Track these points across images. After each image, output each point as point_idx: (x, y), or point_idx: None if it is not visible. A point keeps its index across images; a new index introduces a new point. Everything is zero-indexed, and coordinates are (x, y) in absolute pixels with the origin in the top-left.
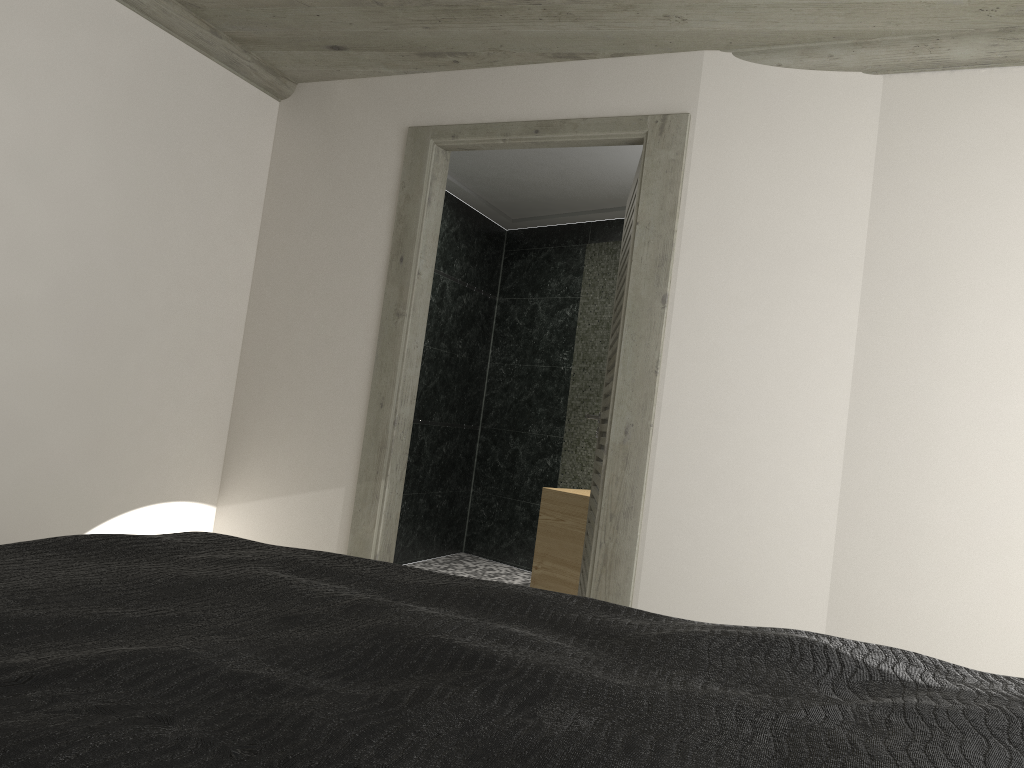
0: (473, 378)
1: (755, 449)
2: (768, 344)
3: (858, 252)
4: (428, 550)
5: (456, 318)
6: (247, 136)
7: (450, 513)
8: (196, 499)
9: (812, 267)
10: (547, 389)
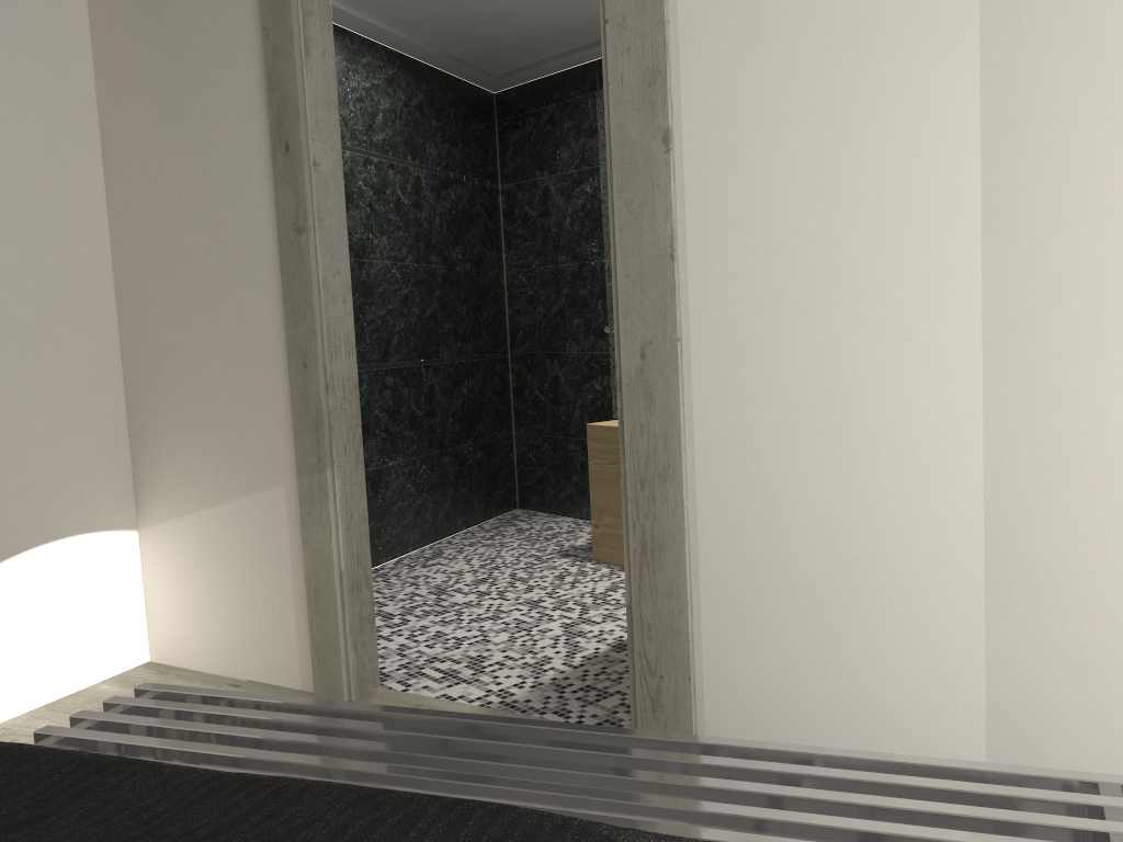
0: (487, 294)
1: (842, 352)
2: (840, 182)
3: (968, 1)
4: (469, 516)
5: (445, 221)
6: (38, 1)
7: (490, 466)
8: (102, 527)
9: (894, 41)
10: (580, 293)
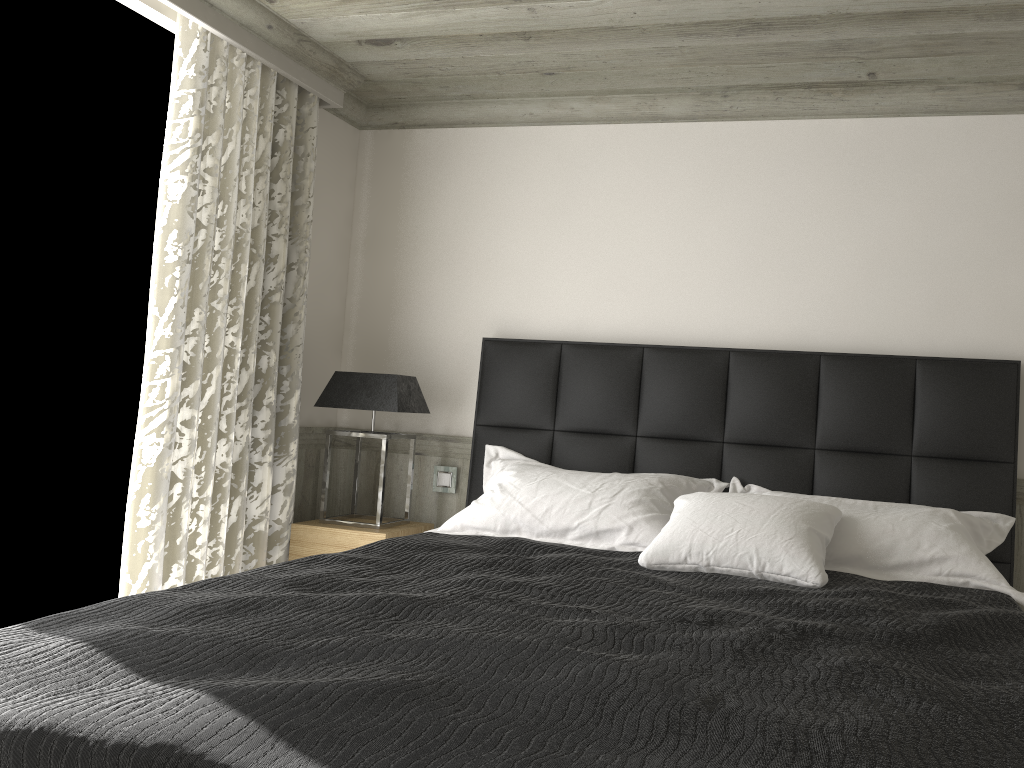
0: None
1: None
2: None
3: None
4: None
5: None
6: None
7: None
8: None
9: None
10: None
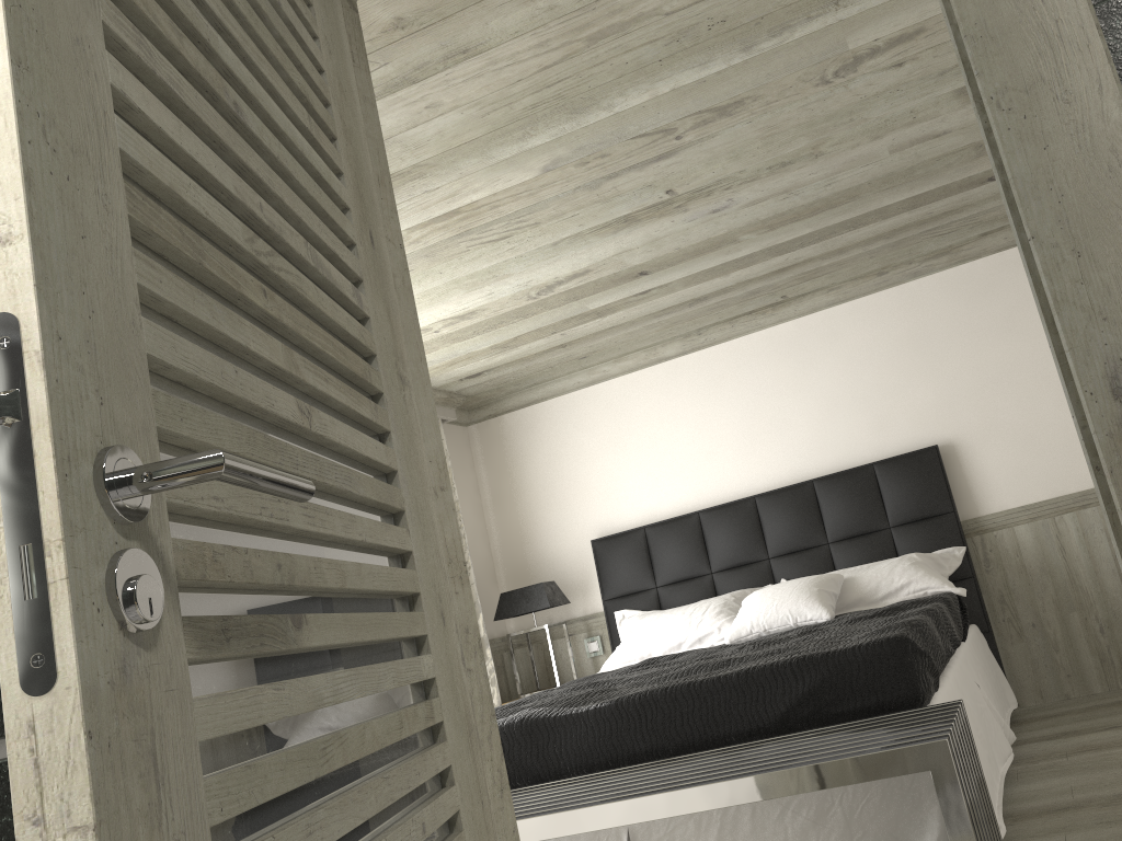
0: None
1: None
2: None
3: None
4: None
5: None
6: None
7: None
8: None
9: None
10: None
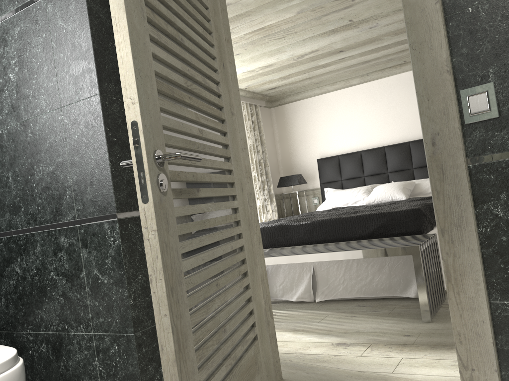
0: None
1: None
2: None
3: None
4: None
5: None
6: None
7: None
8: None
9: None
10: None
